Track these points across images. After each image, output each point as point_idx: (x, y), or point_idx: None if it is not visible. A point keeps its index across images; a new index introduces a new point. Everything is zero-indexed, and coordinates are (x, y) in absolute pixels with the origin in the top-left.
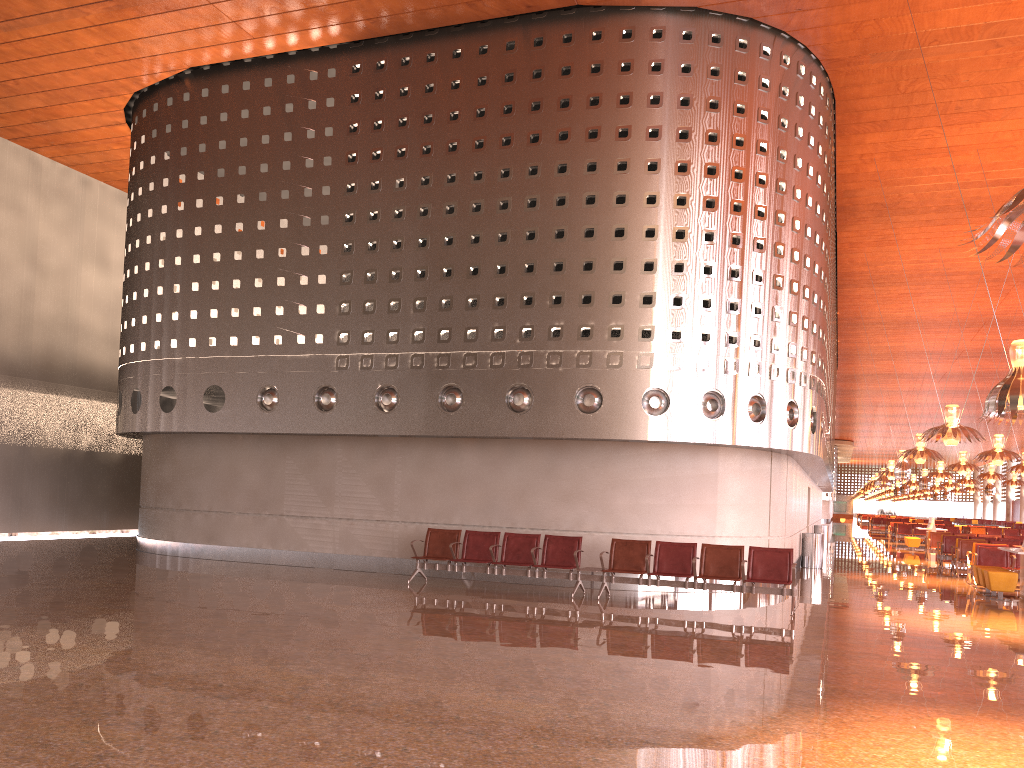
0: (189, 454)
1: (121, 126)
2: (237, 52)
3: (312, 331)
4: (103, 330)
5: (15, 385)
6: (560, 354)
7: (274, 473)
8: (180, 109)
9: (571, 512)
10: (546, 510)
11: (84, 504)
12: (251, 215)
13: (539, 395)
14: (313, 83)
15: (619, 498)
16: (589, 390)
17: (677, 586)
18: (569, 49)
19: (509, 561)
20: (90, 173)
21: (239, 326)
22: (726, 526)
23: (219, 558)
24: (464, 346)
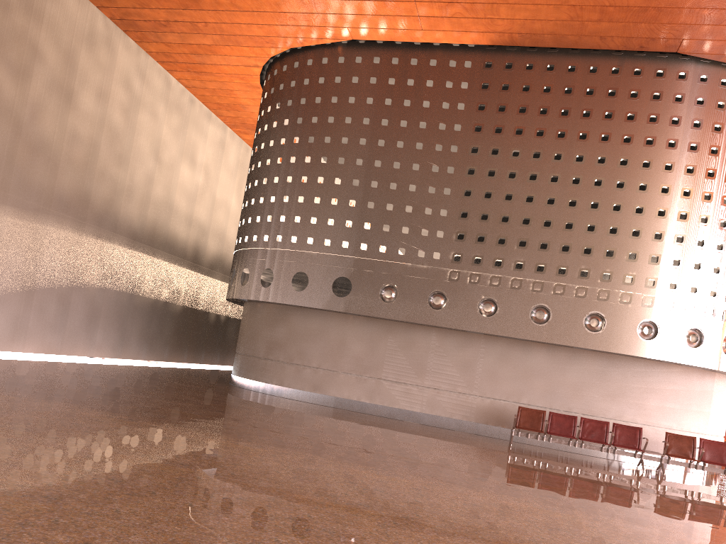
0: (304, 323)
1: (256, 68)
2: (399, 36)
3: (431, 249)
4: (185, 212)
5: (133, 247)
6: (630, 295)
7: (377, 347)
8: (334, 68)
9: (615, 406)
10: (596, 402)
11: (157, 341)
12: (388, 156)
13: (611, 322)
14: (451, 69)
15: (651, 401)
16: (648, 323)
17: (718, 472)
18: (660, 81)
19: (584, 438)
20: (197, 94)
21: (369, 236)
22: (712, 428)
23: (323, 404)
24: (555, 278)
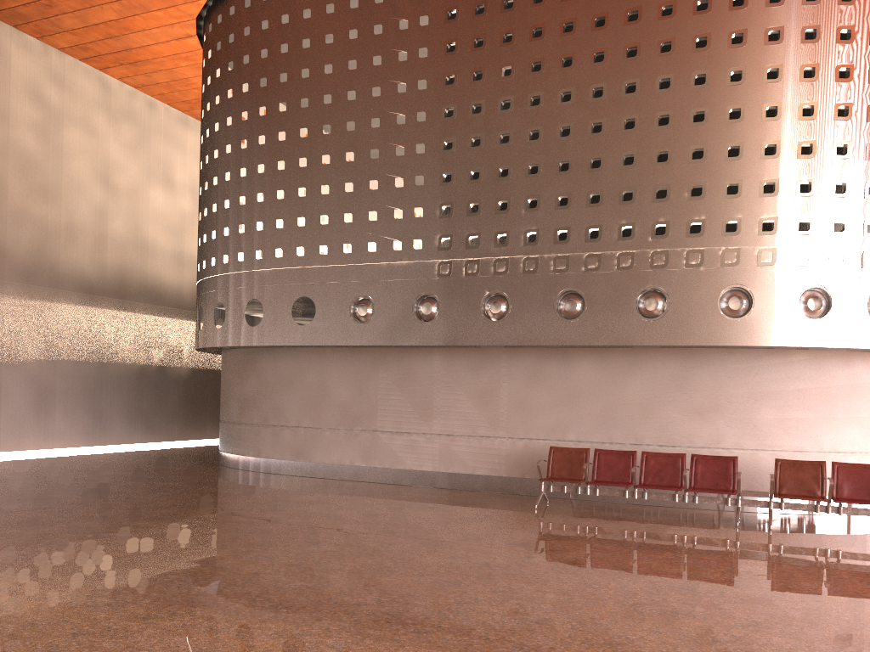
0: (274, 368)
1: (191, 39)
2: None
3: (409, 236)
4: (170, 249)
5: (92, 303)
6: (701, 252)
7: (366, 387)
8: (259, 9)
9: (707, 427)
10: (677, 425)
11: (157, 417)
12: (339, 116)
13: (676, 299)
14: None
15: (763, 411)
16: (735, 292)
17: (865, 514)
18: None
19: (649, 483)
20: (155, 95)
21: (329, 234)
22: None
23: (309, 475)
24: (585, 247)
